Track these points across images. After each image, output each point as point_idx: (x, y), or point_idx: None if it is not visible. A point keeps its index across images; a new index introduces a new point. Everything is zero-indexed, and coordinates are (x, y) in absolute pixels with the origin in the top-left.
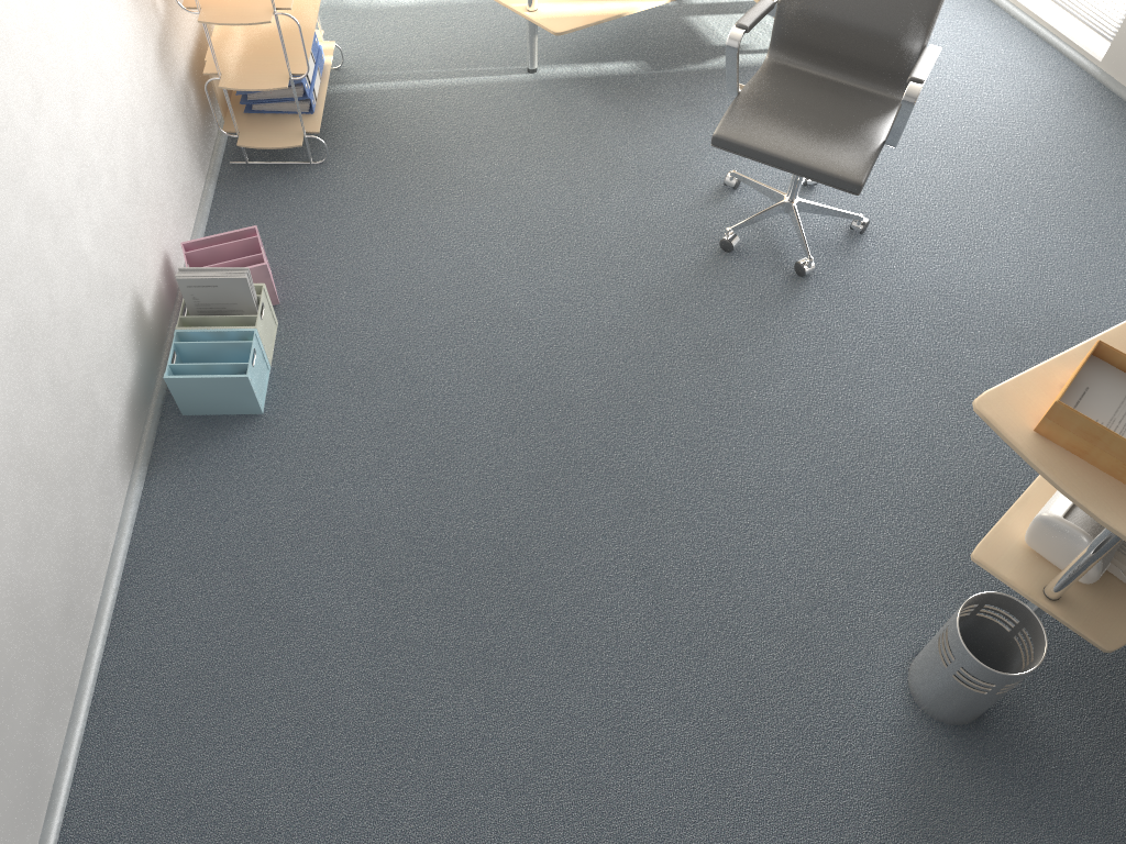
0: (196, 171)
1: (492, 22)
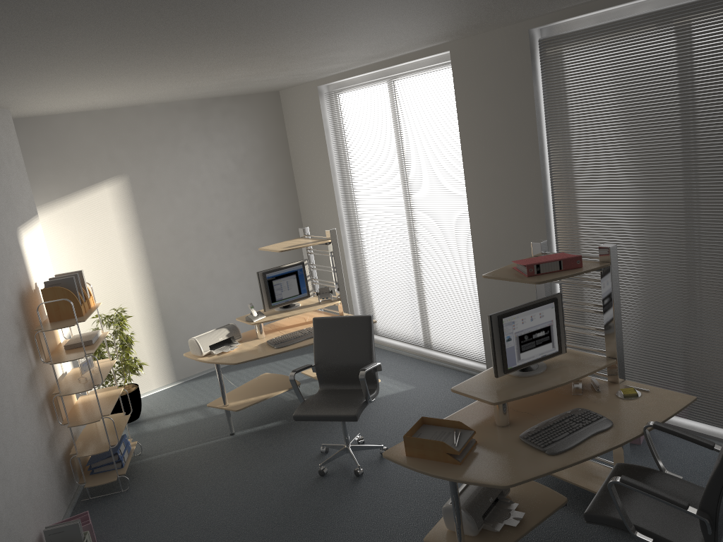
0: (62, 502)
1: (214, 422)
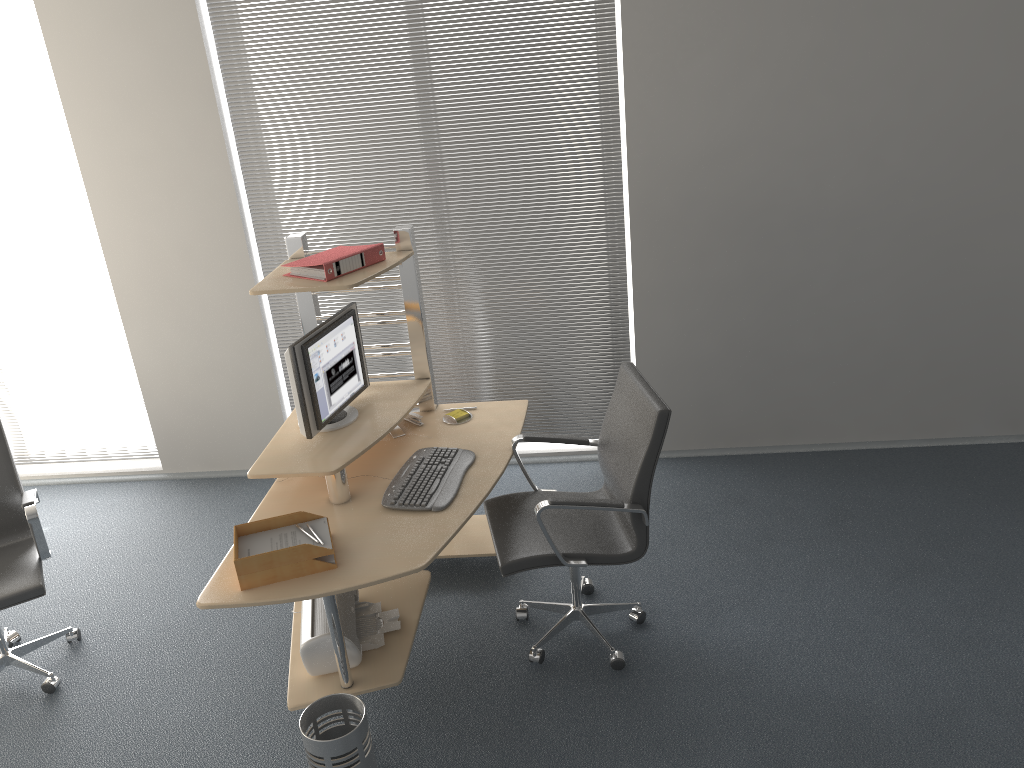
0: None
1: None
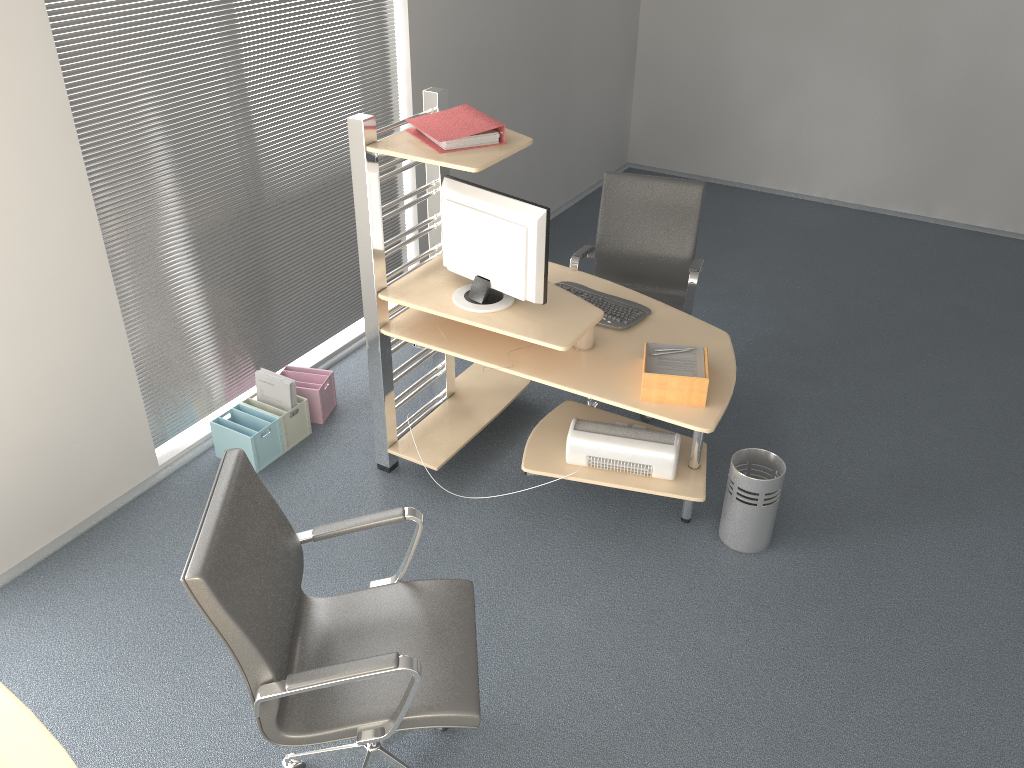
0: None
1: None
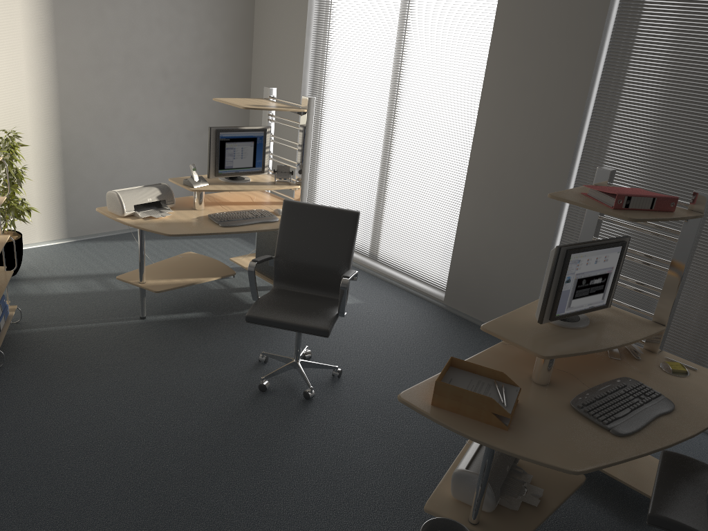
0: None
1: (119, 298)
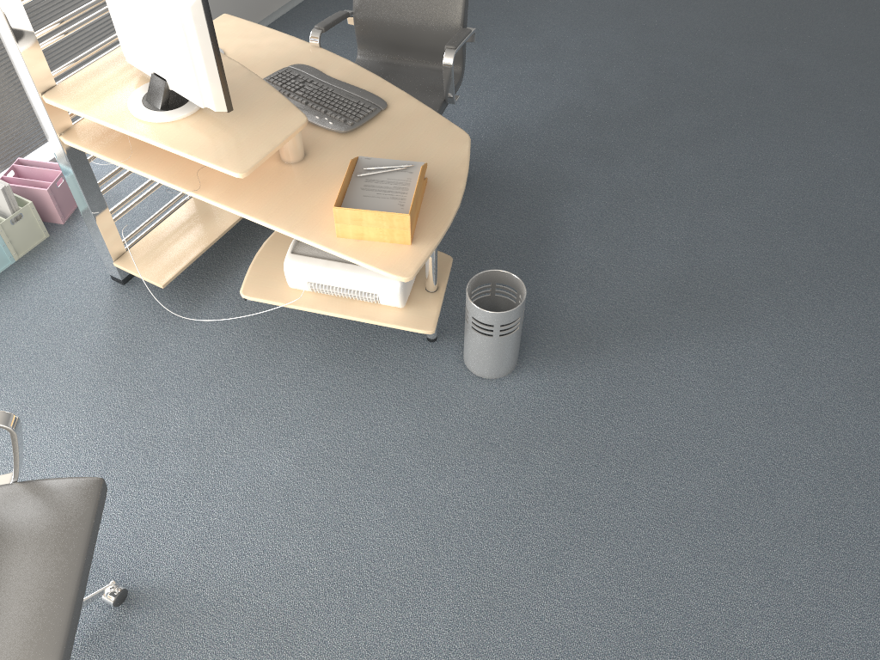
0: None
1: None
